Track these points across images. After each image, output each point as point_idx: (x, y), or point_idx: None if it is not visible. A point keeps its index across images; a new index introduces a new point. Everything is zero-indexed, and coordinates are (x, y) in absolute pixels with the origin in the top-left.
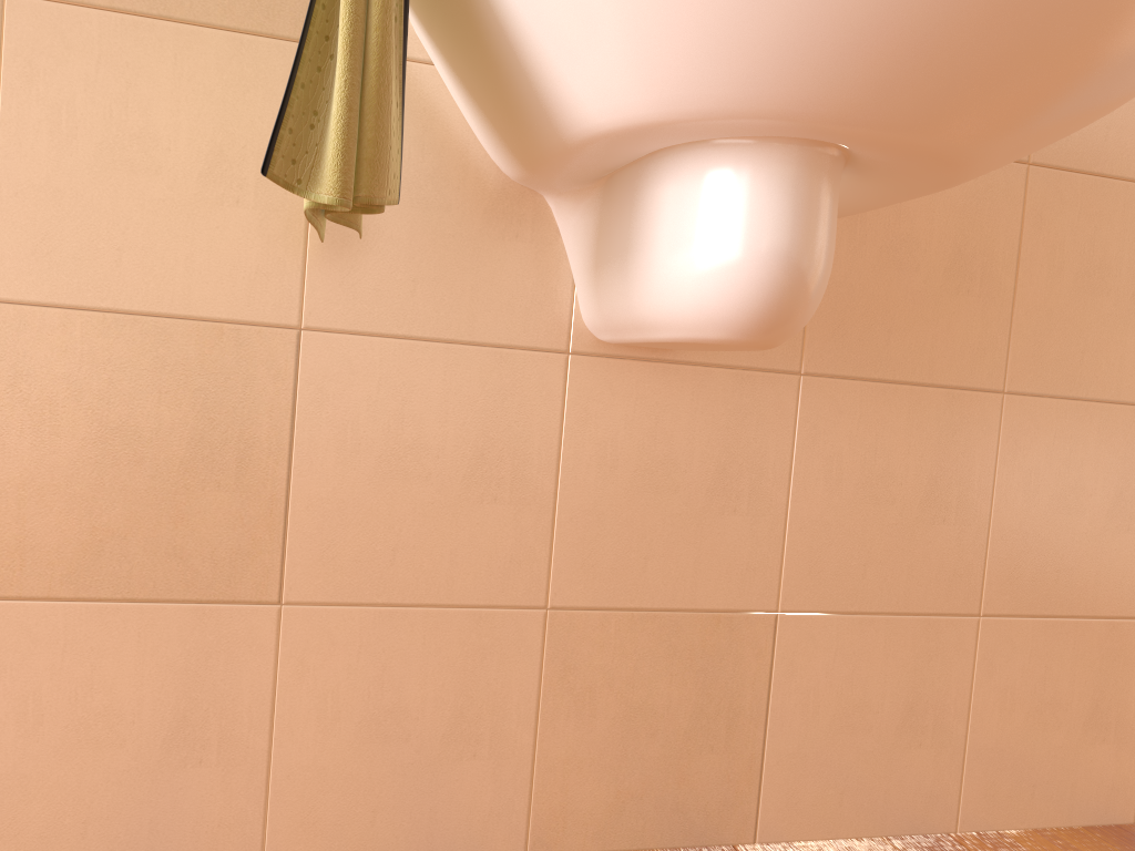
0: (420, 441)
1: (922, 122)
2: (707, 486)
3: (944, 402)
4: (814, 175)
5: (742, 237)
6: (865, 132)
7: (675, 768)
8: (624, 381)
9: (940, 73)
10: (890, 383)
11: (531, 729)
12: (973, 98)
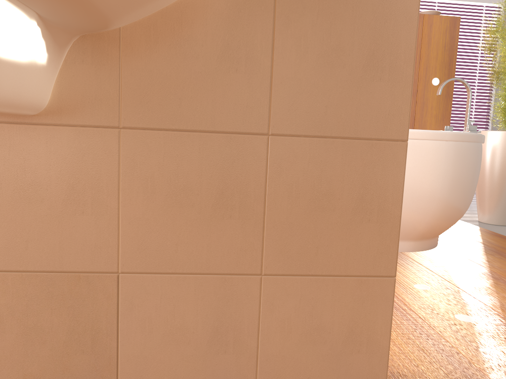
0: None
1: None
2: (63, 198)
3: (225, 142)
4: None
5: None
6: None
7: (60, 362)
8: None
9: None
10: (185, 132)
11: None
12: None
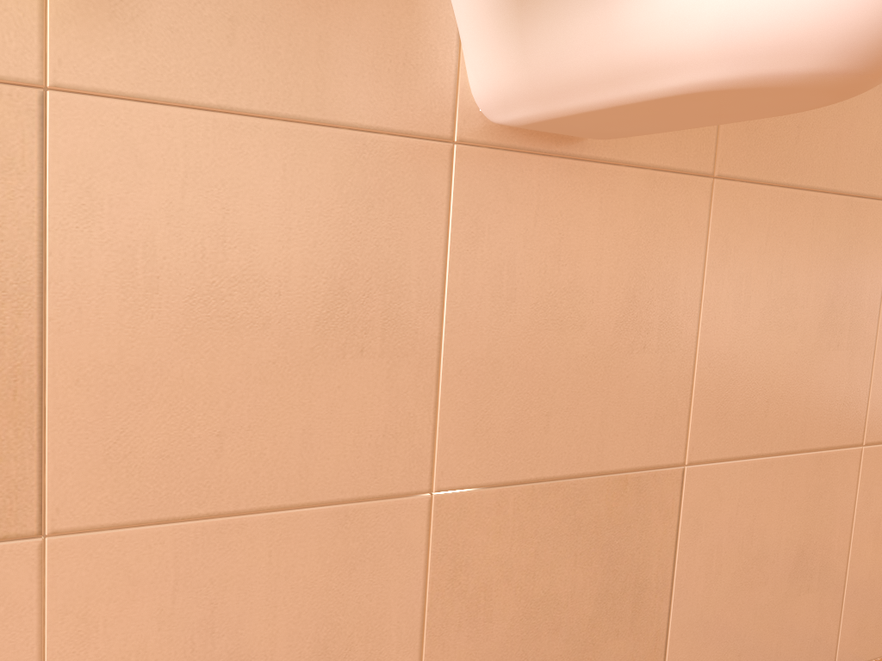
0: (252, 271)
1: None
2: (616, 320)
3: (844, 212)
4: None
5: None
6: None
7: None
8: (523, 183)
9: None
10: (797, 189)
11: (415, 651)
12: None
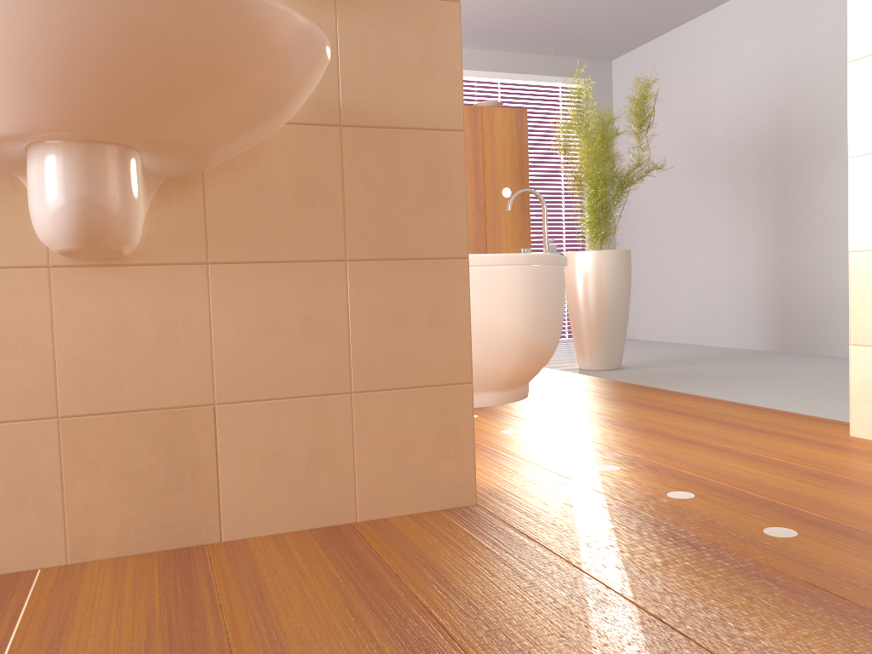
0: None
1: (114, 126)
2: (155, 335)
3: (307, 270)
4: (88, 156)
5: (52, 193)
6: (86, 134)
7: (160, 503)
8: (89, 279)
9: (101, 103)
10: (269, 263)
11: (59, 490)
12: (133, 111)
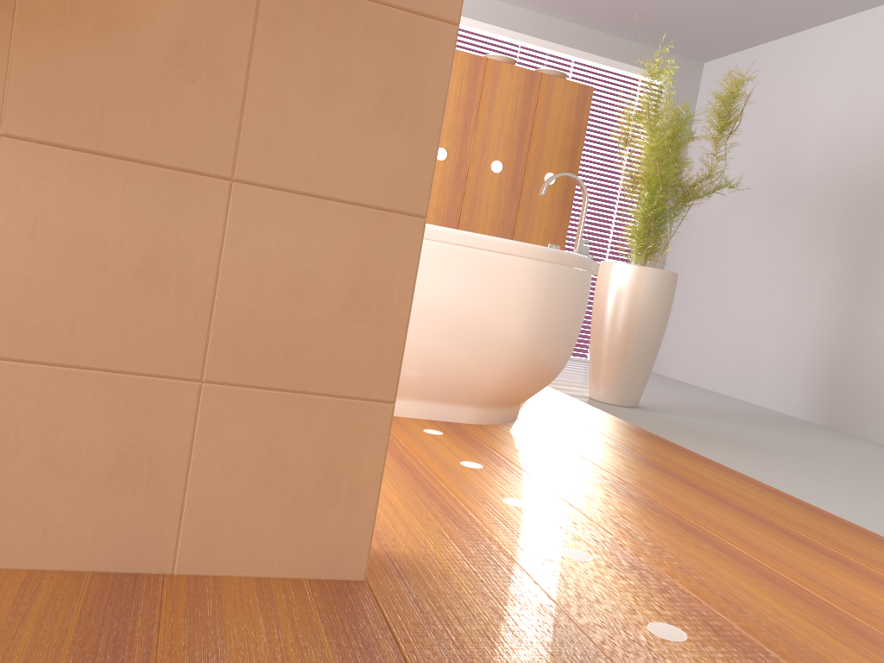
0: None
1: None
2: None
3: (166, 181)
4: None
5: None
6: None
7: None
8: None
9: None
10: (104, 156)
11: None
12: None
